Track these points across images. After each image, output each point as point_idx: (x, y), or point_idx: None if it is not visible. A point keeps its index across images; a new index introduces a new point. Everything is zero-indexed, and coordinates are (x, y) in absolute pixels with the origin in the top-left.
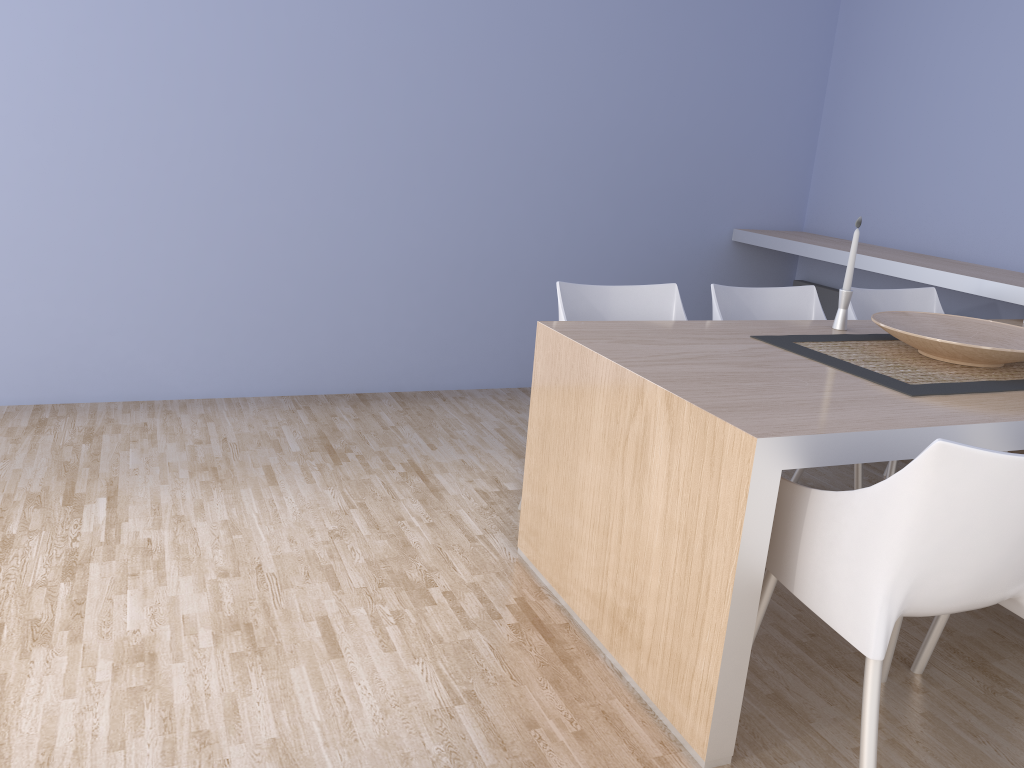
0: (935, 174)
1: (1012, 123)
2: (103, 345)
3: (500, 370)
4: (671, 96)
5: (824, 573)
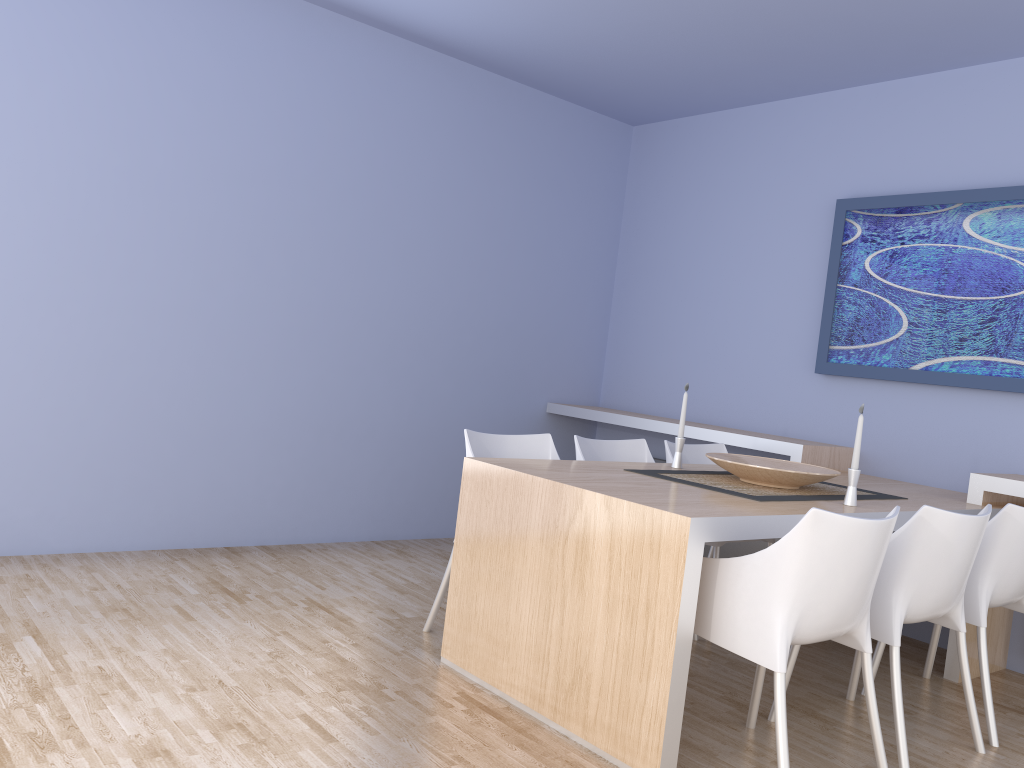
0: (704, 361)
1: (758, 325)
2: None
3: (356, 524)
4: (500, 292)
5: (736, 618)
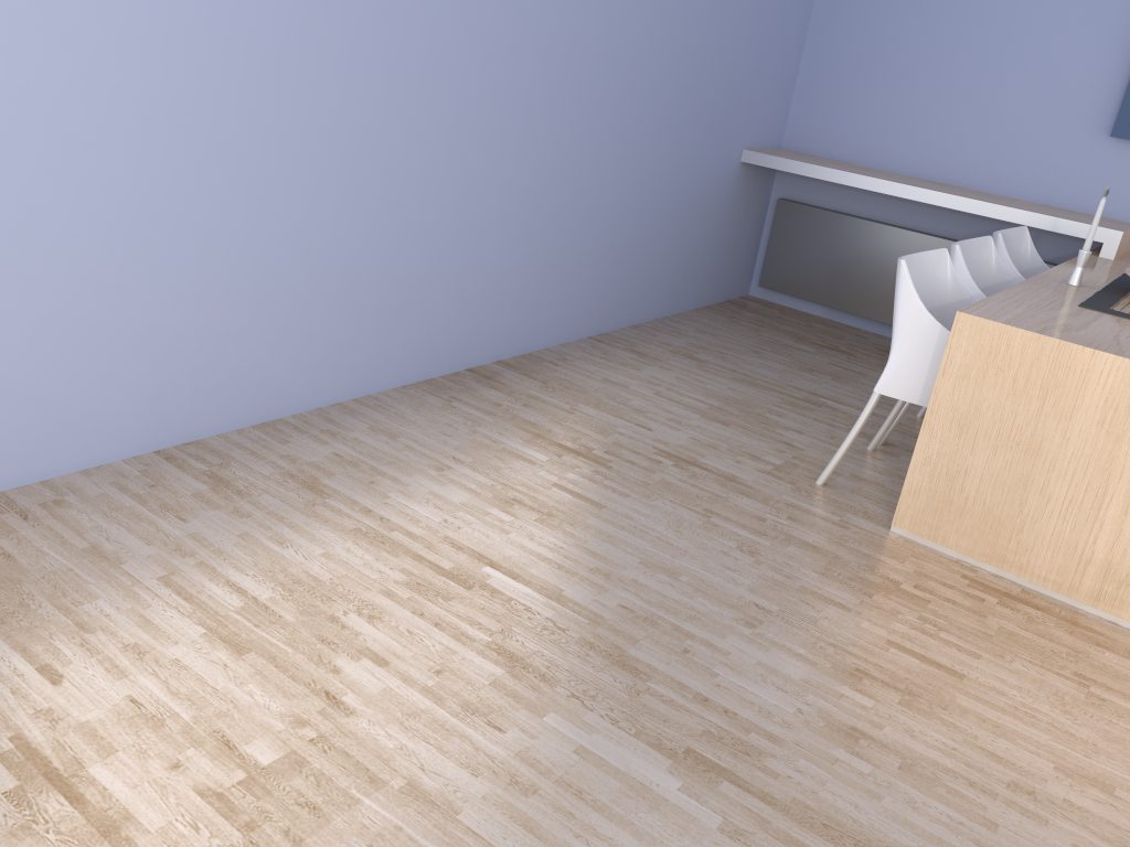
0: (946, 106)
1: (1032, 68)
2: (232, 356)
3: (577, 321)
4: (724, 10)
5: None
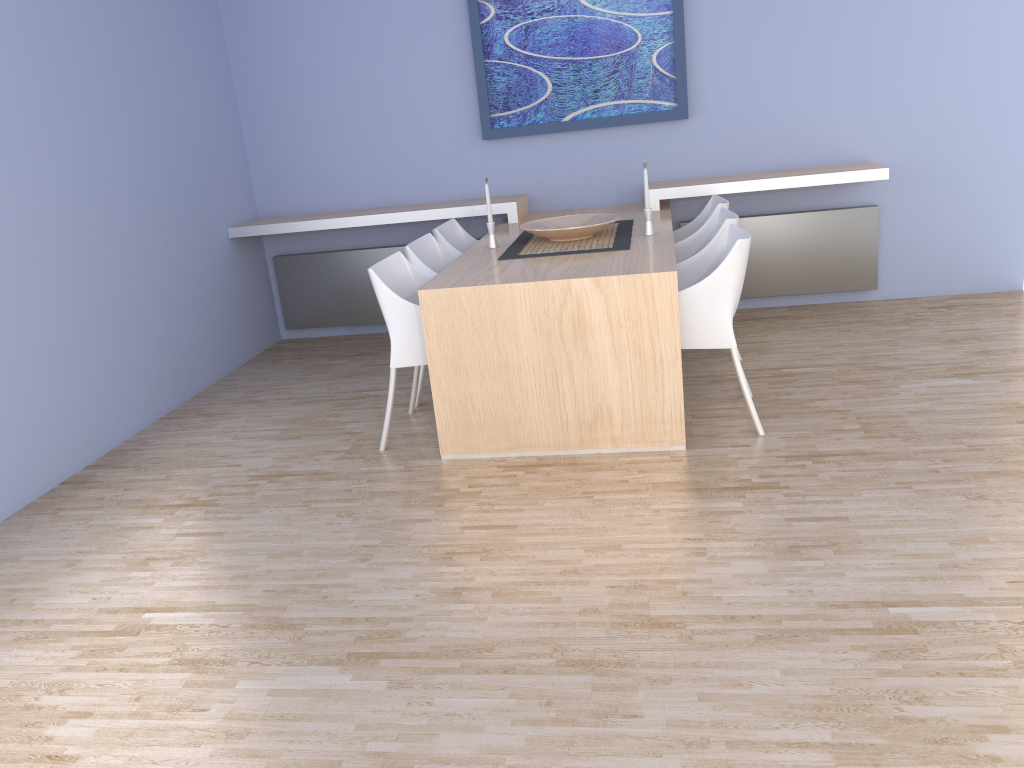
0: (367, 150)
1: (414, 107)
2: None
3: (144, 409)
4: (165, 126)
5: (696, 327)
